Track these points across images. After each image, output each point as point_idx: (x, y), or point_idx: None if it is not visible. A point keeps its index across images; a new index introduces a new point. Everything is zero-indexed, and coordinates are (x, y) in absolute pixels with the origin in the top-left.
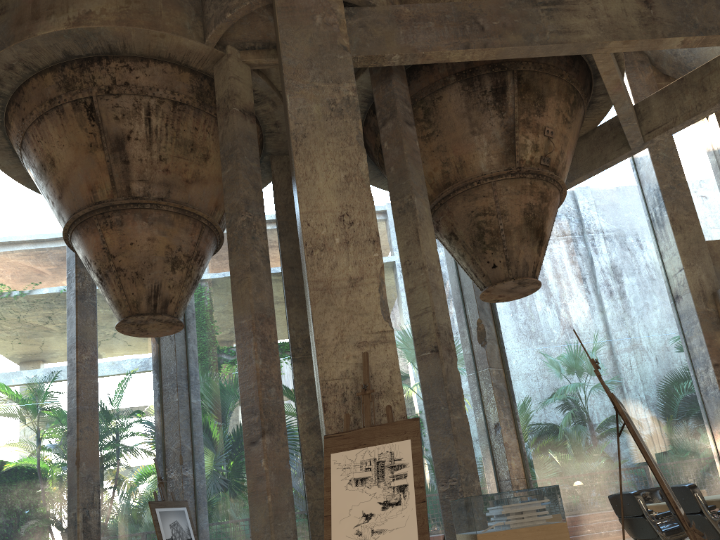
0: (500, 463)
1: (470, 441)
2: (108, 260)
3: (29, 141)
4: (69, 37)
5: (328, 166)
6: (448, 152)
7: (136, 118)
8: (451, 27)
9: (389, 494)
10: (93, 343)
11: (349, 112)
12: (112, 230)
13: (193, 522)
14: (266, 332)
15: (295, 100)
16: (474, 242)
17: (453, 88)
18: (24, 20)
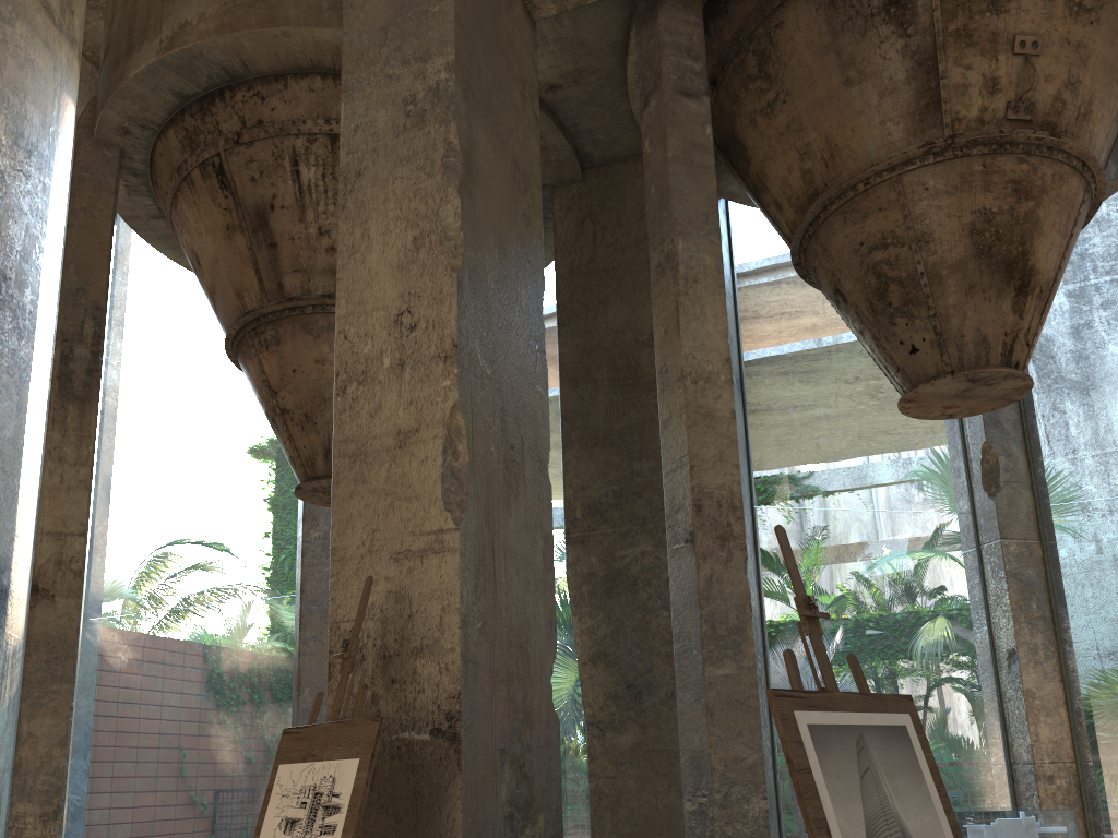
0: (1016, 728)
1: (754, 720)
2: (271, 398)
3: (177, 233)
4: (168, 70)
5: (389, 223)
6: (806, 132)
7: (278, 174)
8: None
9: None
10: (328, 513)
11: (436, 112)
12: (268, 353)
13: None
14: None
15: (353, 111)
16: (872, 306)
17: None
18: (120, 58)
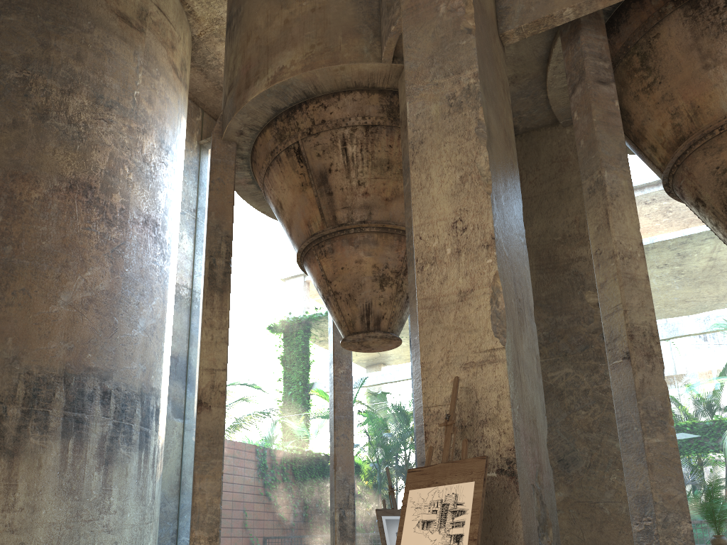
0: None
1: (678, 471)
2: (327, 286)
3: (266, 190)
4: (271, 95)
5: (443, 169)
6: (676, 100)
7: (333, 151)
8: None
9: (446, 543)
10: (348, 357)
11: (469, 102)
12: (326, 258)
13: None
14: None
15: (414, 106)
16: (725, 207)
17: (671, 18)
18: (241, 90)
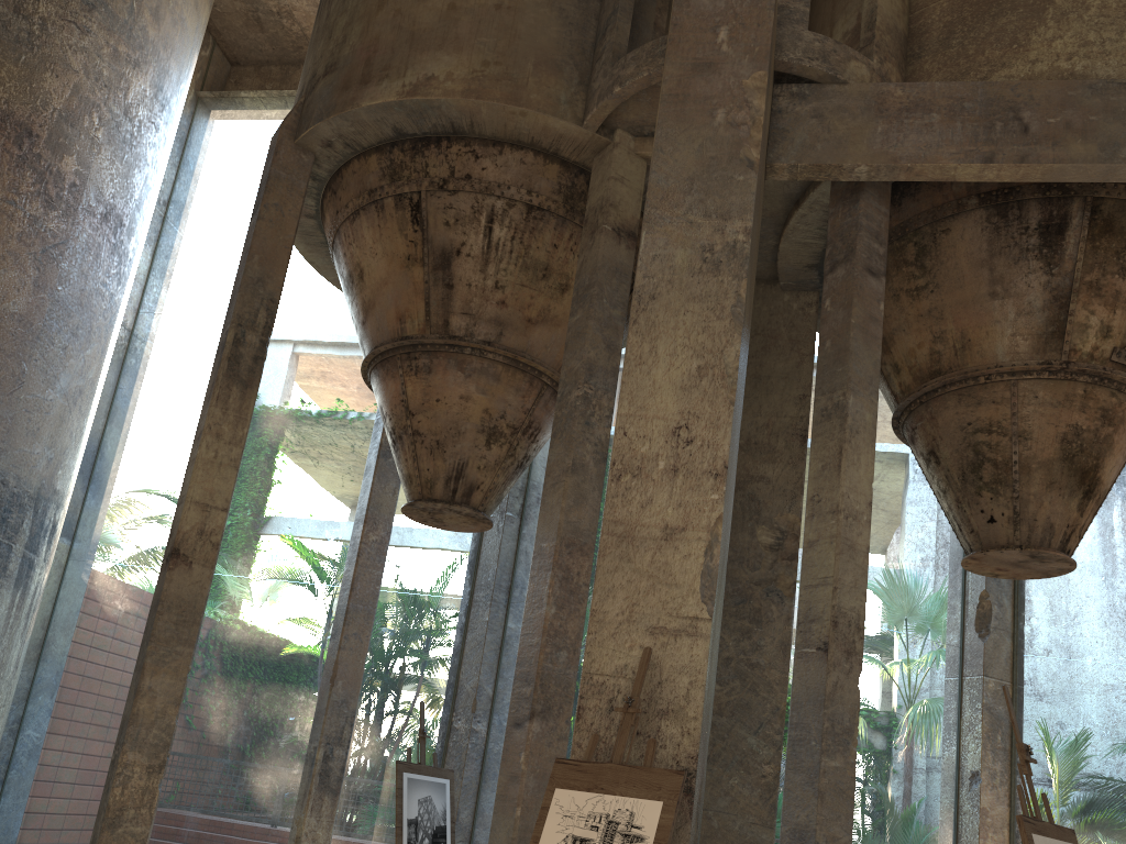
0: (967, 838)
1: (850, 807)
2: (405, 418)
3: (340, 242)
4: (400, 110)
5: (676, 347)
6: (945, 321)
7: (472, 226)
8: (969, 123)
9: None
10: (388, 520)
11: (731, 266)
12: (416, 378)
13: (454, 803)
14: (574, 567)
15: (653, 241)
16: (964, 475)
17: (970, 217)
18: (351, 83)
